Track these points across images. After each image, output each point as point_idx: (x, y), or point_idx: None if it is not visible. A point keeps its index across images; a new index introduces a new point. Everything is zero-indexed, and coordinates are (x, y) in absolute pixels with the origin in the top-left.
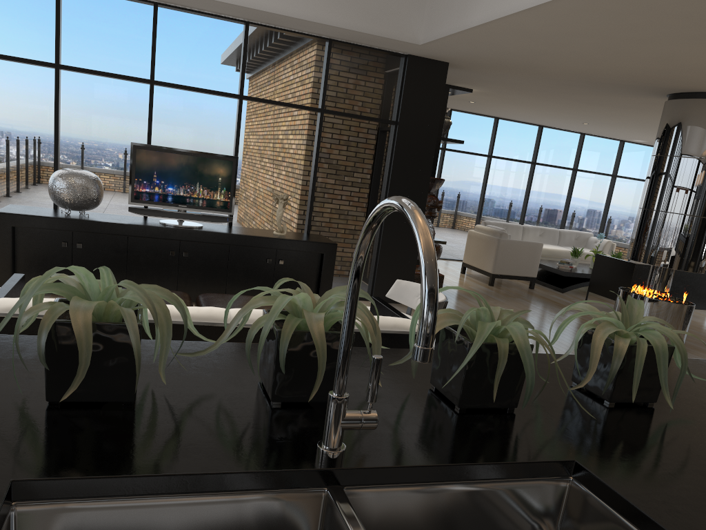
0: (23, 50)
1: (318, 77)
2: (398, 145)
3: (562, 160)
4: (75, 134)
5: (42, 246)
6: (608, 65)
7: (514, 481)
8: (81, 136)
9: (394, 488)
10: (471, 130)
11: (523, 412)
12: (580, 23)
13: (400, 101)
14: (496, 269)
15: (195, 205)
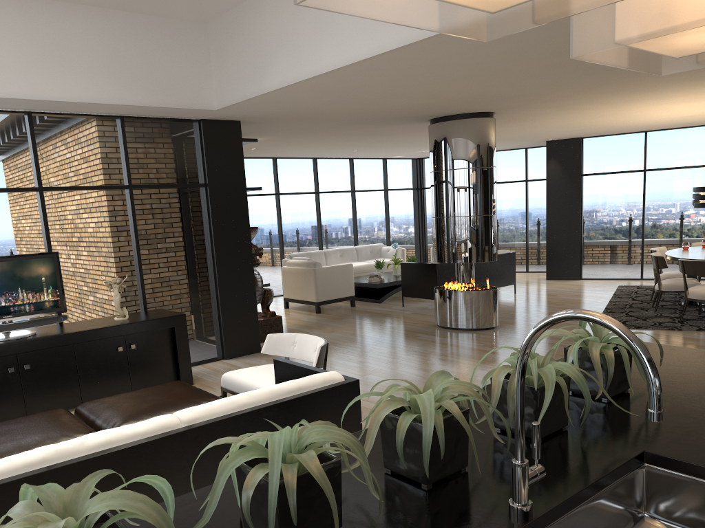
0: None
1: (118, 155)
2: (213, 205)
3: (340, 185)
4: None
5: None
6: (385, 105)
7: (620, 480)
8: None
9: (566, 517)
10: (255, 173)
11: (572, 426)
12: (369, 77)
13: (205, 163)
14: (319, 297)
15: (22, 312)
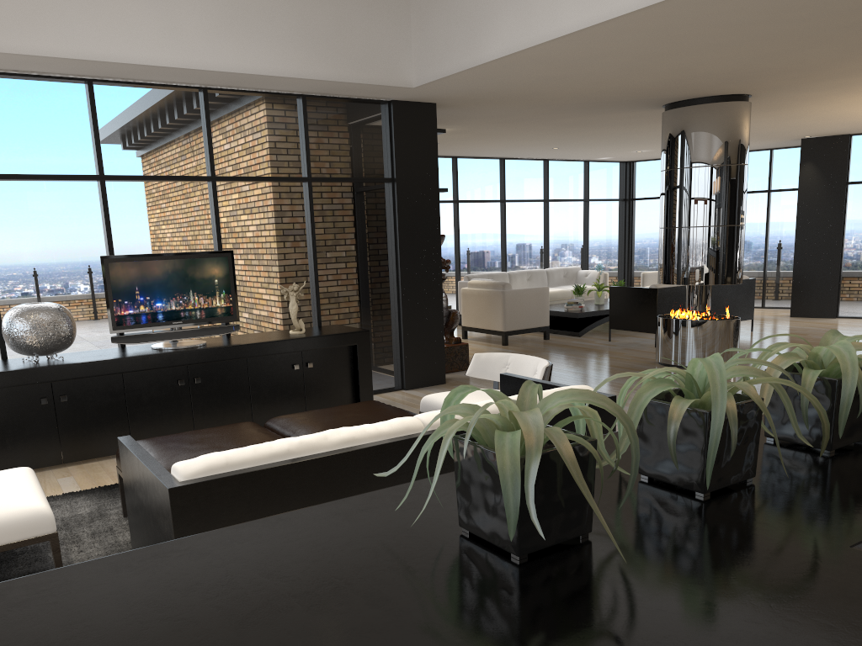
0: None
1: (297, 141)
2: (400, 204)
3: (531, 192)
4: (13, 260)
5: (14, 409)
6: (618, 83)
7: None
8: (21, 260)
9: None
10: None
11: None
12: (614, 43)
13: (393, 154)
14: (507, 325)
15: (192, 318)
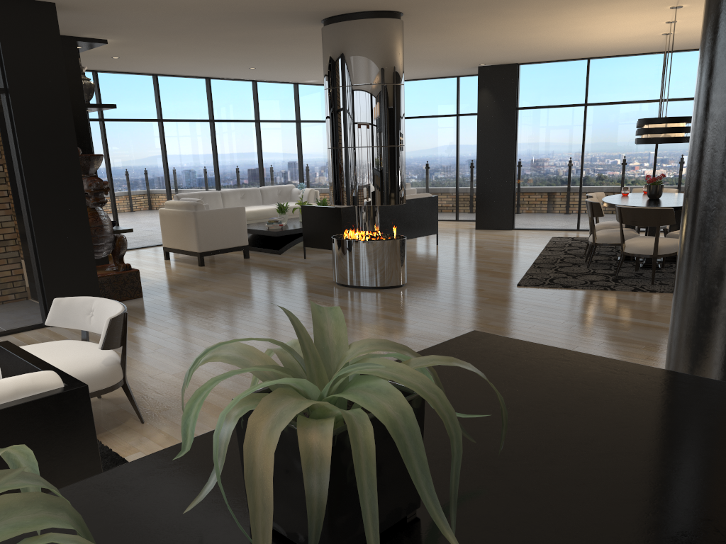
0: None
1: None
2: (18, 119)
3: (241, 113)
4: None
5: None
6: None
7: None
8: None
9: None
10: (129, 93)
11: None
12: None
13: (2, 60)
14: (202, 246)
15: None
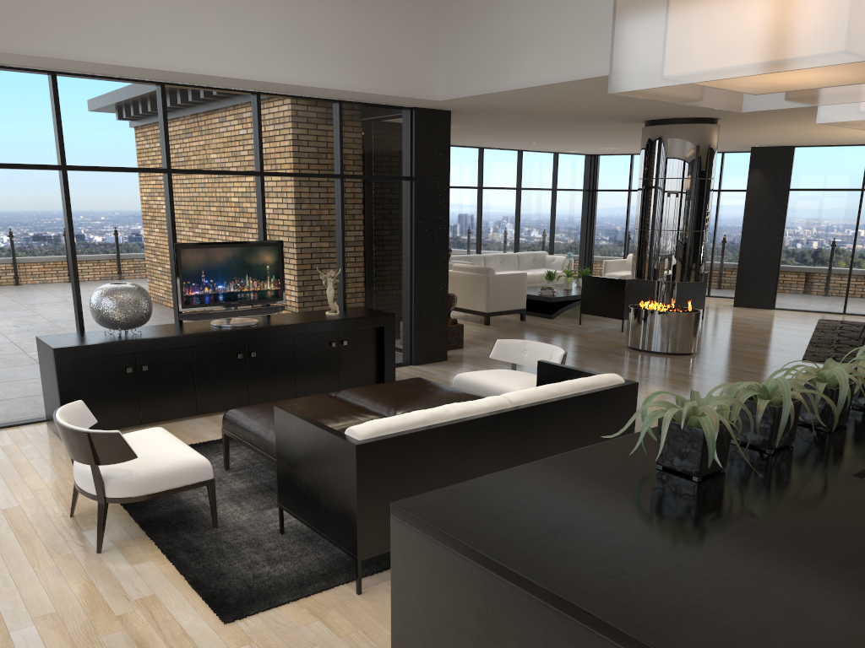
0: (20, 154)
1: (332, 141)
2: (416, 200)
3: (505, 180)
4: (91, 242)
5: (104, 376)
6: (613, 106)
7: None
8: (98, 243)
9: None
10: None
11: None
12: None
13: (413, 155)
14: (490, 307)
15: (247, 299)
